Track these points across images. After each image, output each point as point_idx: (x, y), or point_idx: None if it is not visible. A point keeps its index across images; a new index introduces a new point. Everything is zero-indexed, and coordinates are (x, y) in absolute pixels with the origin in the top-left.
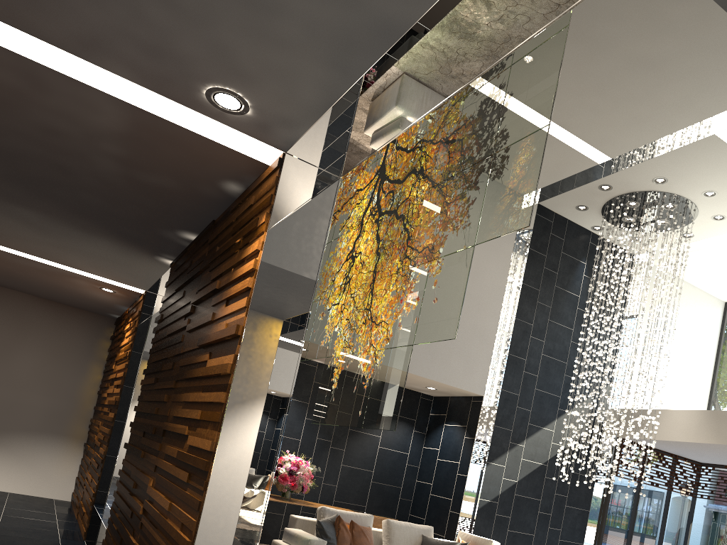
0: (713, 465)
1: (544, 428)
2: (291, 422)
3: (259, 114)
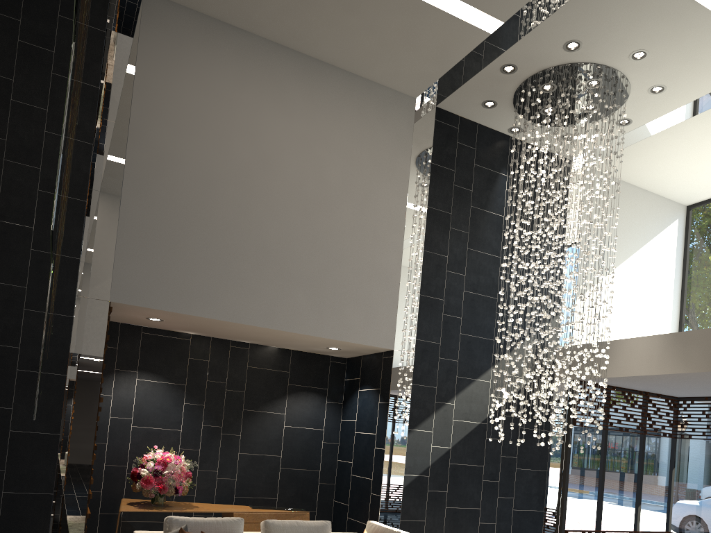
0: (691, 399)
1: (478, 379)
2: (166, 410)
3: None
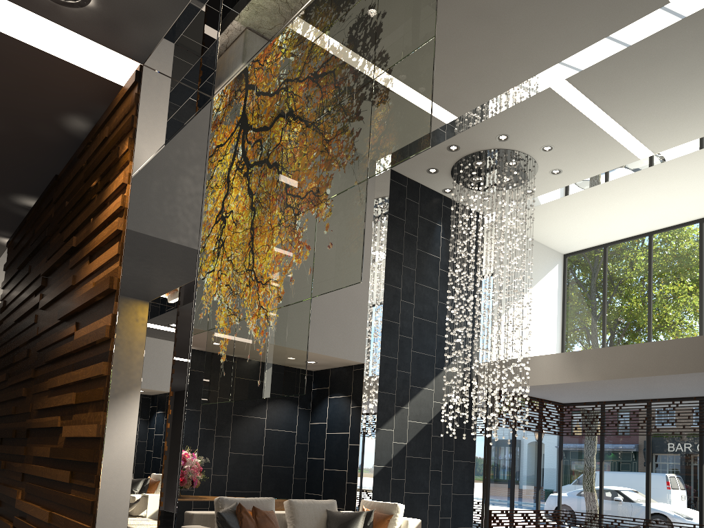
0: (573, 404)
1: (425, 388)
2: None
3: (105, 5)
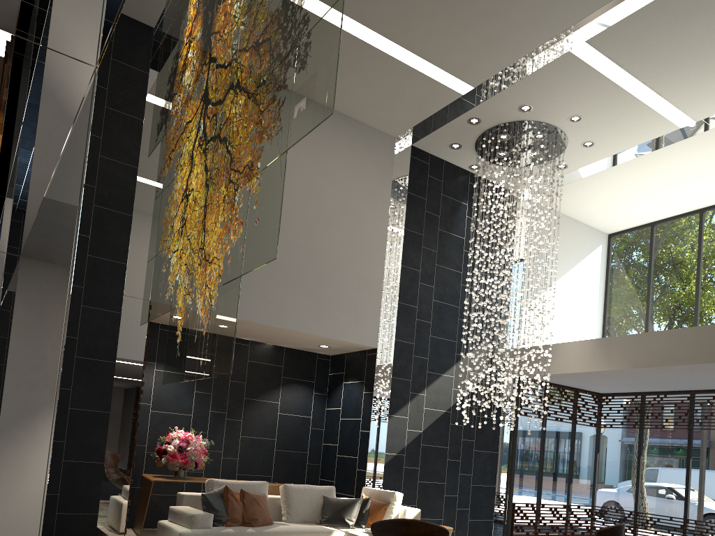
0: (612, 395)
1: (444, 374)
2: (179, 397)
3: None
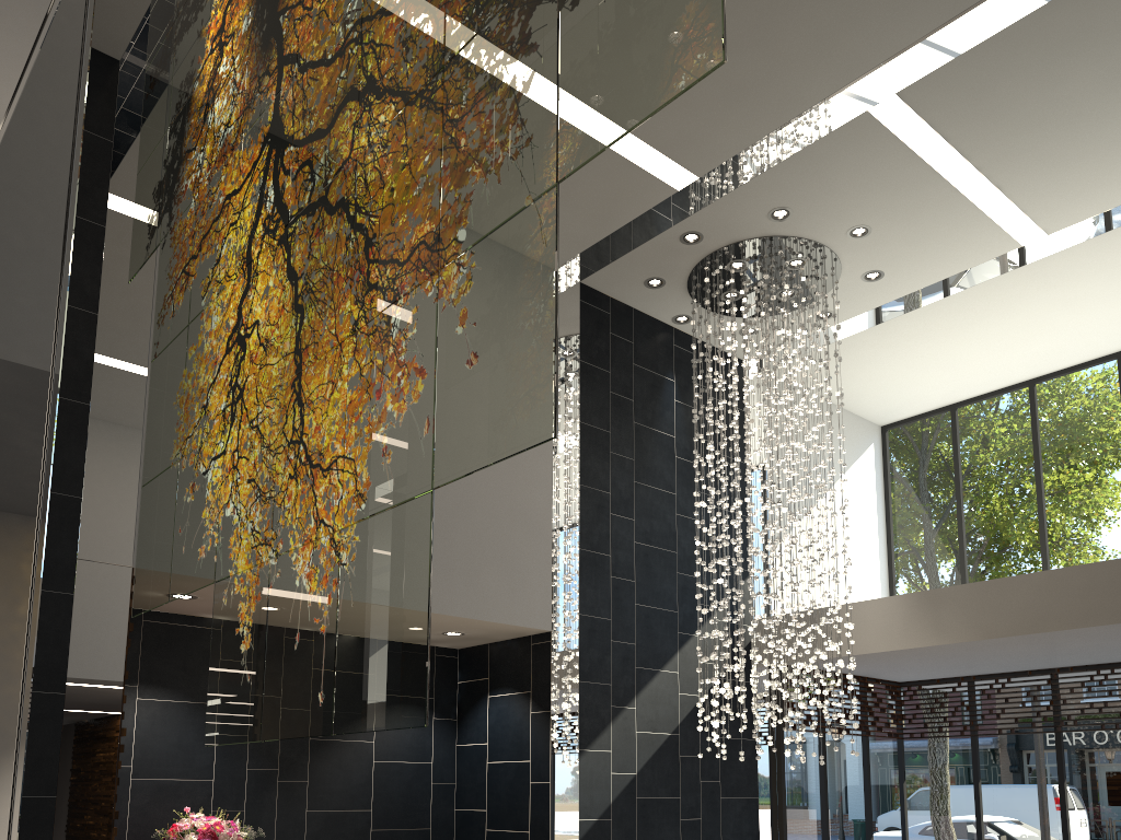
0: (918, 683)
1: (663, 670)
2: (187, 748)
3: None
